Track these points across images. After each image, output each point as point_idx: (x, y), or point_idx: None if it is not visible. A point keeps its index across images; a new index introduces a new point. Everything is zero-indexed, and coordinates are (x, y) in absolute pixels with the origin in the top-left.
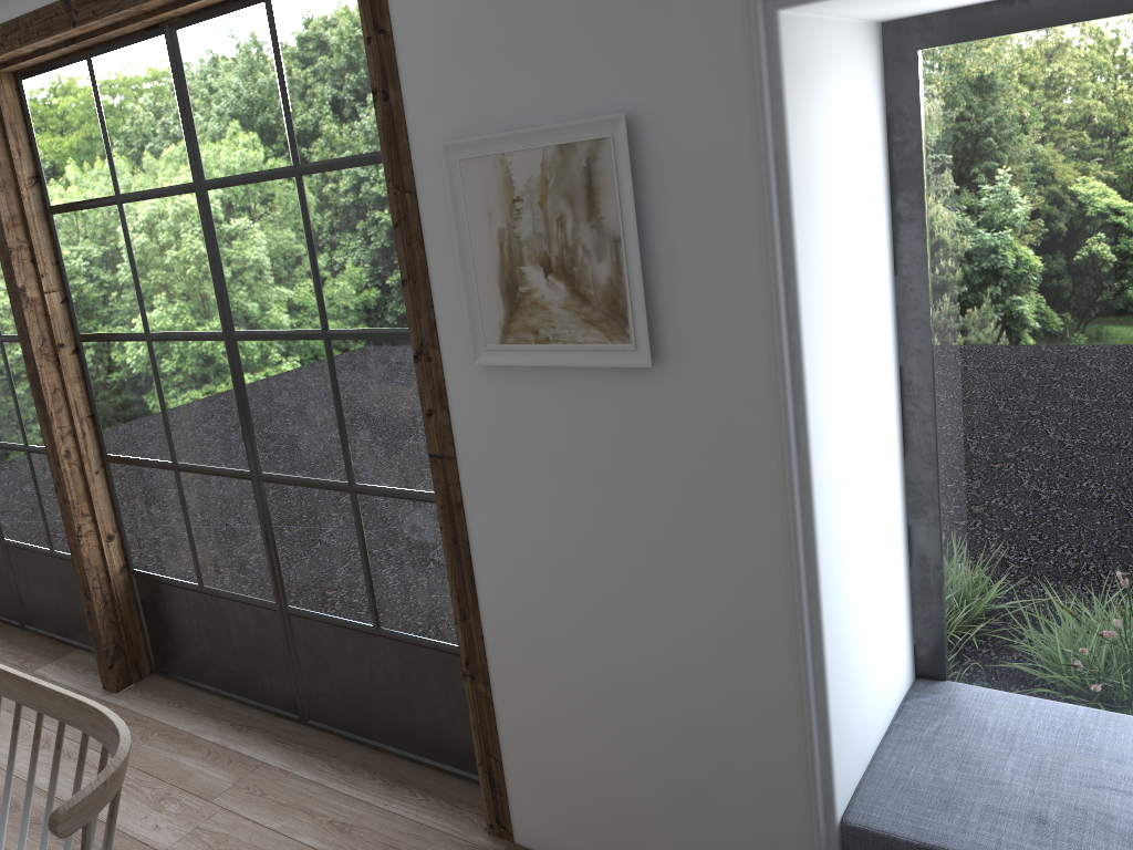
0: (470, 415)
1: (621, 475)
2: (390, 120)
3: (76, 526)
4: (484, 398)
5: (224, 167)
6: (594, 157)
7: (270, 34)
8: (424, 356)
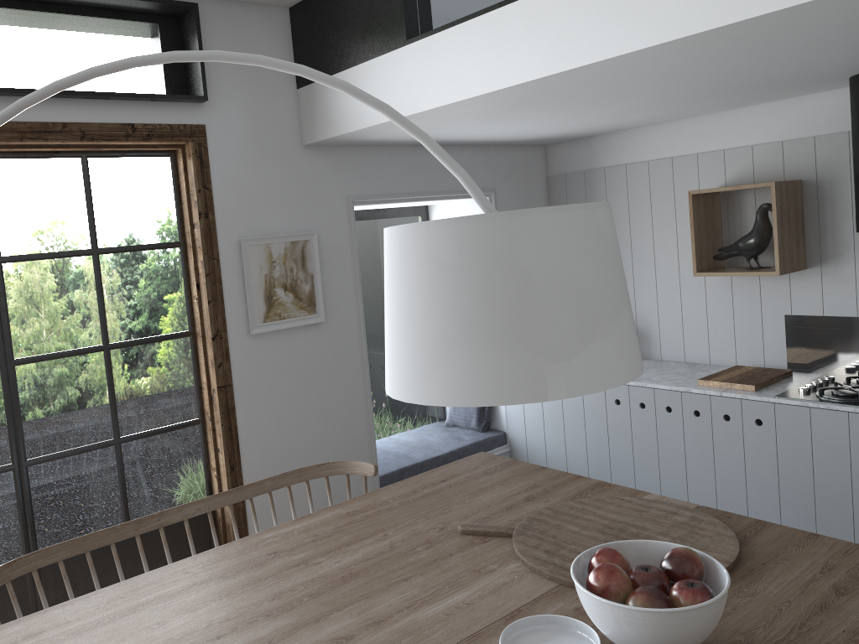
0: (241, 361)
1: (309, 369)
2: (208, 226)
3: None
4: (249, 351)
5: (24, 248)
6: (304, 246)
7: (86, 176)
8: (218, 337)
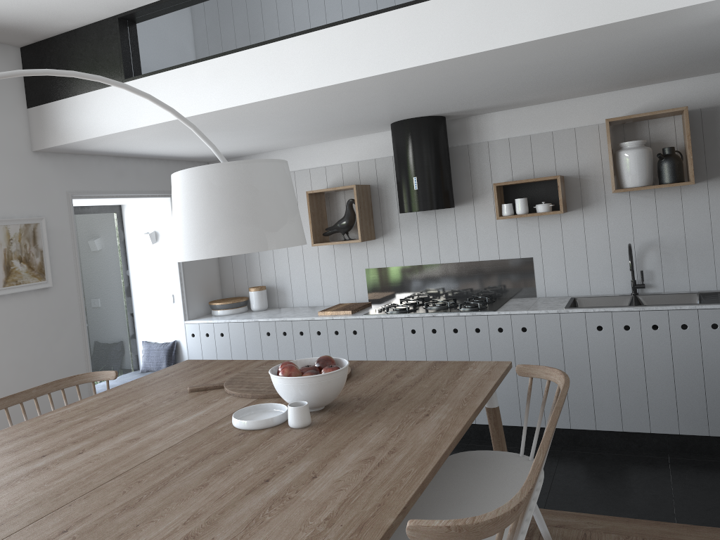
0: None
1: (40, 324)
2: None
3: None
4: None
5: None
6: (35, 228)
7: None
8: None
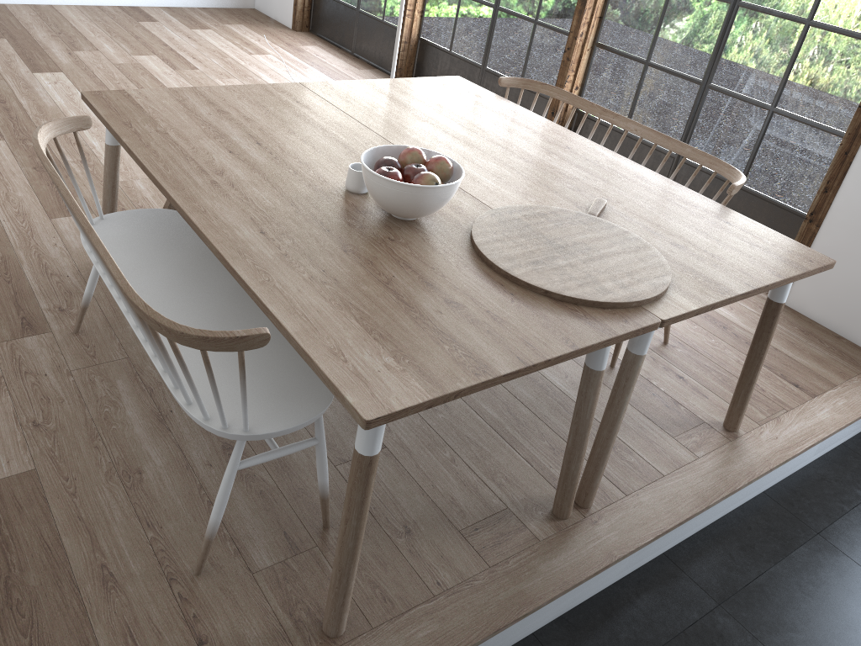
0: None
1: None
2: None
3: (567, 75)
4: None
5: None
6: None
7: None
8: None
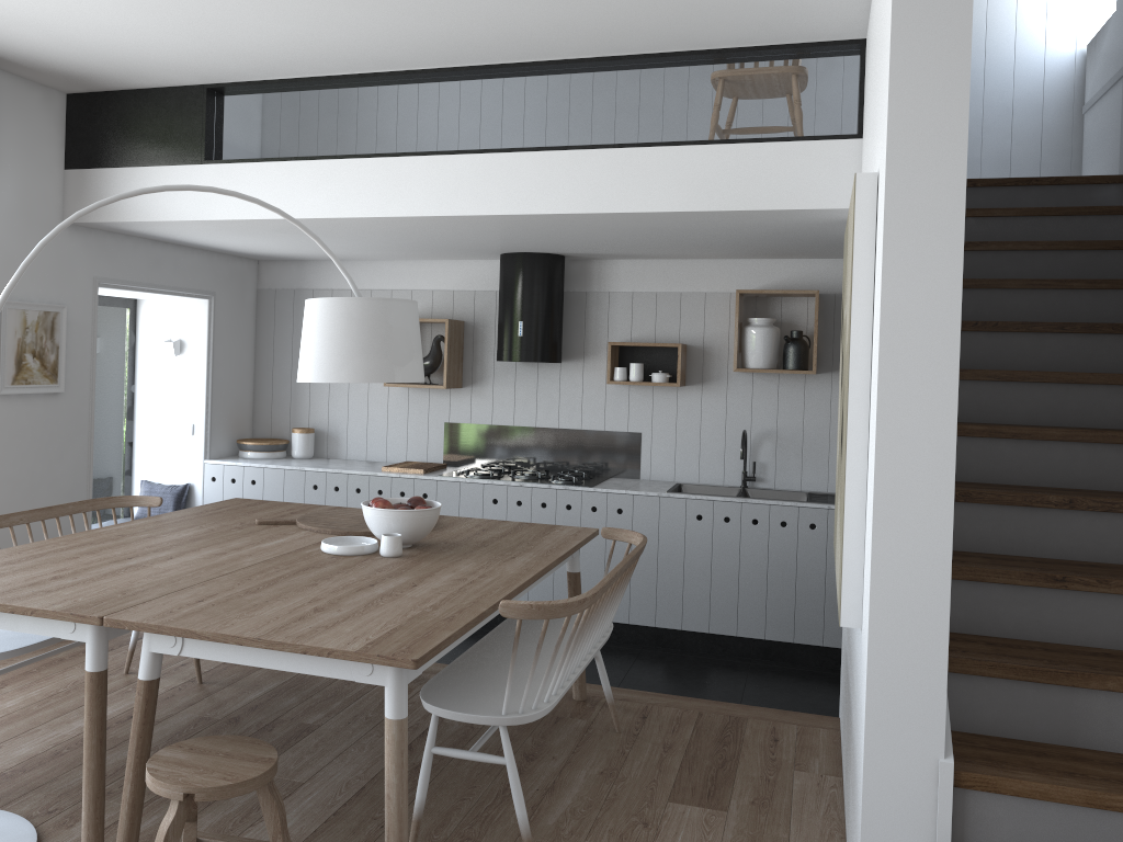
0: None
1: (44, 436)
2: None
3: None
4: None
5: None
6: (55, 318)
7: None
8: None
